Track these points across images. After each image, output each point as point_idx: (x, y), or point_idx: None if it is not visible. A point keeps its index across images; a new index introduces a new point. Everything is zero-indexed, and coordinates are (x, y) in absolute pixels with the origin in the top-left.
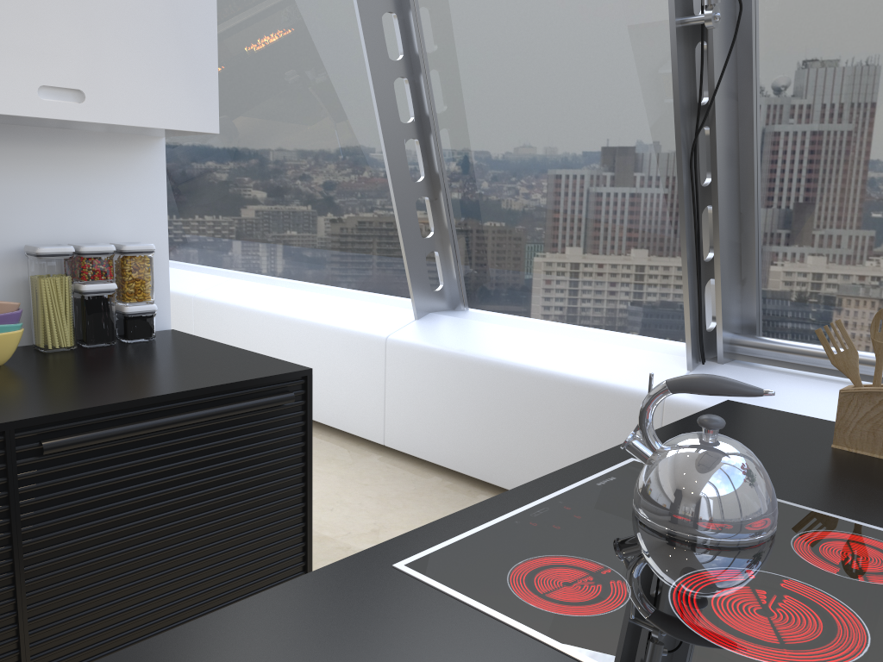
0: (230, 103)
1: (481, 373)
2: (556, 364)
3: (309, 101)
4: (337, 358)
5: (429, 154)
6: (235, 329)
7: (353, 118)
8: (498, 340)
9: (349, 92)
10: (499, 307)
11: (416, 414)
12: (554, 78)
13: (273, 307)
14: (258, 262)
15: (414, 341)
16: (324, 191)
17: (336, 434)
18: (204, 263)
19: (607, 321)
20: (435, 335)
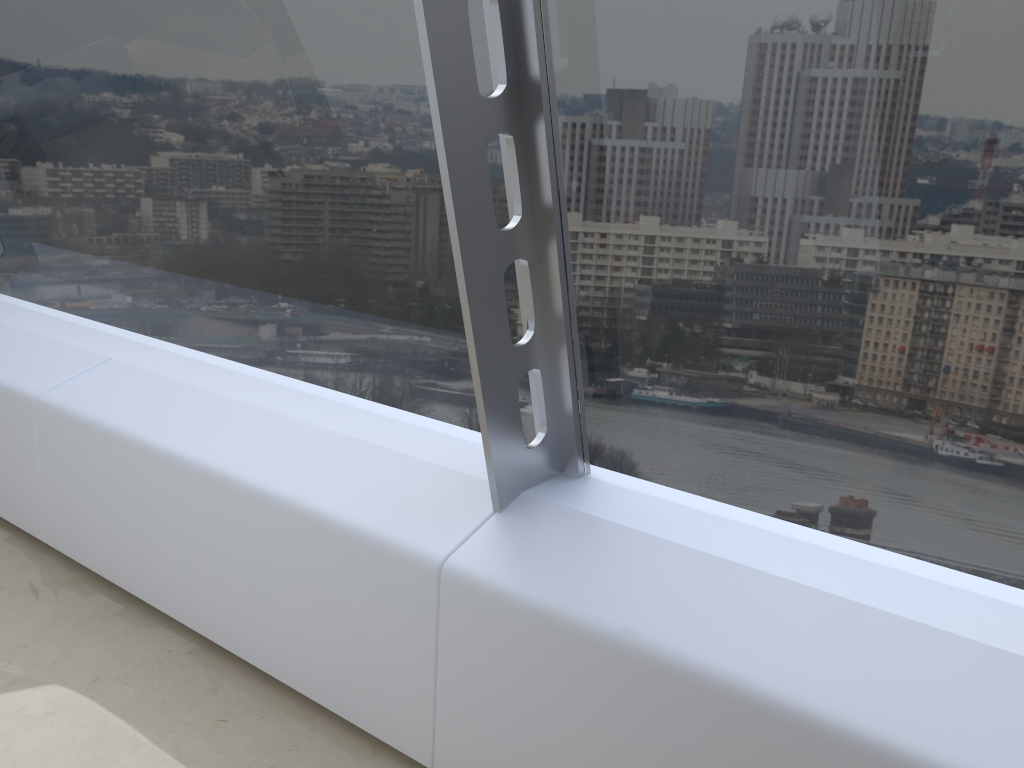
0: (89, 26)
1: (683, 698)
2: (887, 713)
3: (255, 31)
4: (328, 579)
5: (534, 167)
6: (117, 477)
7: (354, 74)
8: (707, 604)
9: (345, 17)
10: (666, 483)
11: (511, 734)
12: (914, 8)
13: (190, 445)
14: (160, 325)
15: (507, 586)
16: (288, 217)
17: (326, 713)
18: (65, 312)
19: (938, 556)
20: (551, 570)
